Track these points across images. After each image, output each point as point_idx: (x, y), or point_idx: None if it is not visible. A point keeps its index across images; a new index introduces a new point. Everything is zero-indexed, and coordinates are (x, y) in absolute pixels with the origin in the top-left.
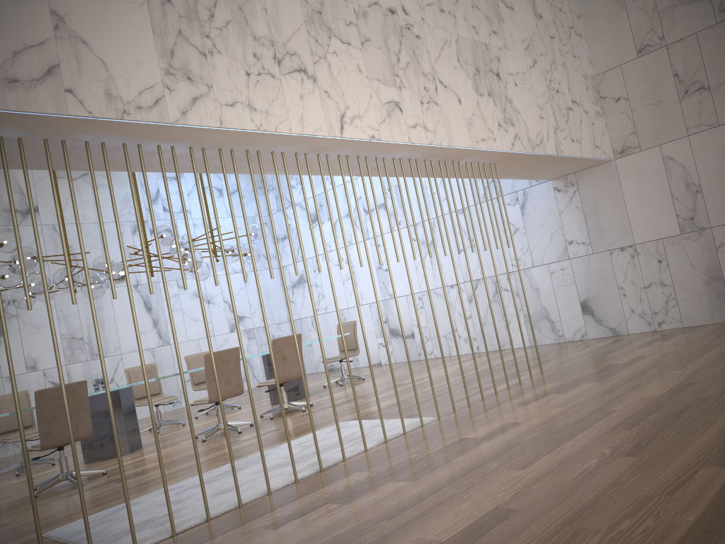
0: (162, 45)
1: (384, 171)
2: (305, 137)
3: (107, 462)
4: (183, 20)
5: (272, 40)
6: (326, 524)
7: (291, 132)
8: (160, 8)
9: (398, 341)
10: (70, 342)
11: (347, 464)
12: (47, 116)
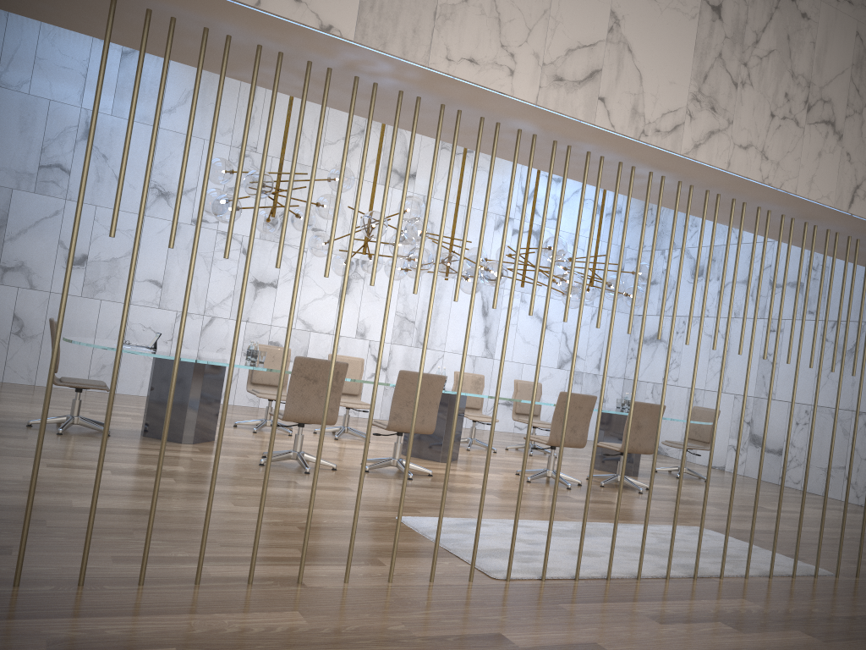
0: (698, 66)
1: (858, 258)
2: (805, 202)
3: (426, 463)
4: (727, 42)
5: (810, 81)
6: (726, 646)
7: (795, 192)
8: (709, 25)
9: (757, 451)
10: (401, 322)
11: (726, 583)
12: (574, 121)
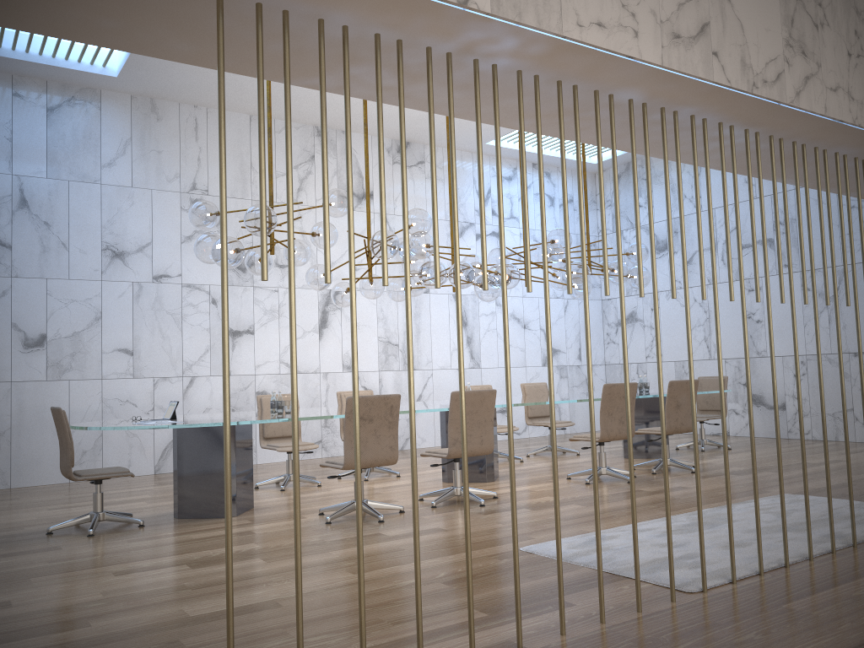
0: (784, 11)
1: None
2: None
3: (476, 486)
4: None
5: None
6: None
7: None
8: None
9: (759, 410)
10: (385, 347)
11: None
12: (692, 81)
